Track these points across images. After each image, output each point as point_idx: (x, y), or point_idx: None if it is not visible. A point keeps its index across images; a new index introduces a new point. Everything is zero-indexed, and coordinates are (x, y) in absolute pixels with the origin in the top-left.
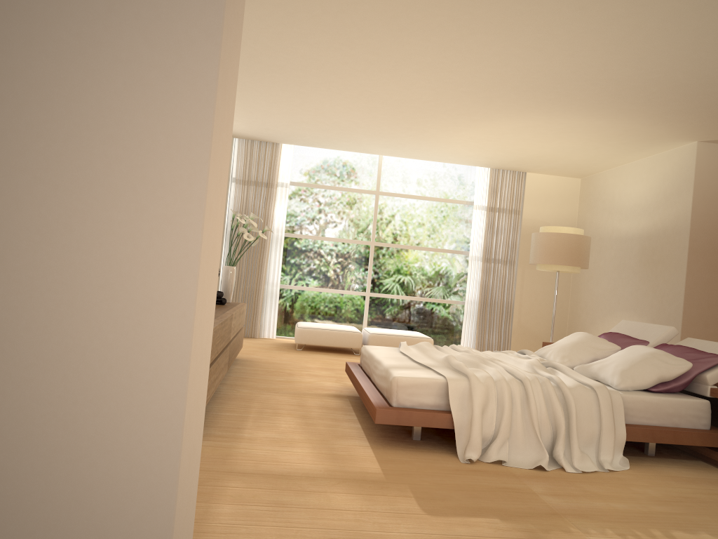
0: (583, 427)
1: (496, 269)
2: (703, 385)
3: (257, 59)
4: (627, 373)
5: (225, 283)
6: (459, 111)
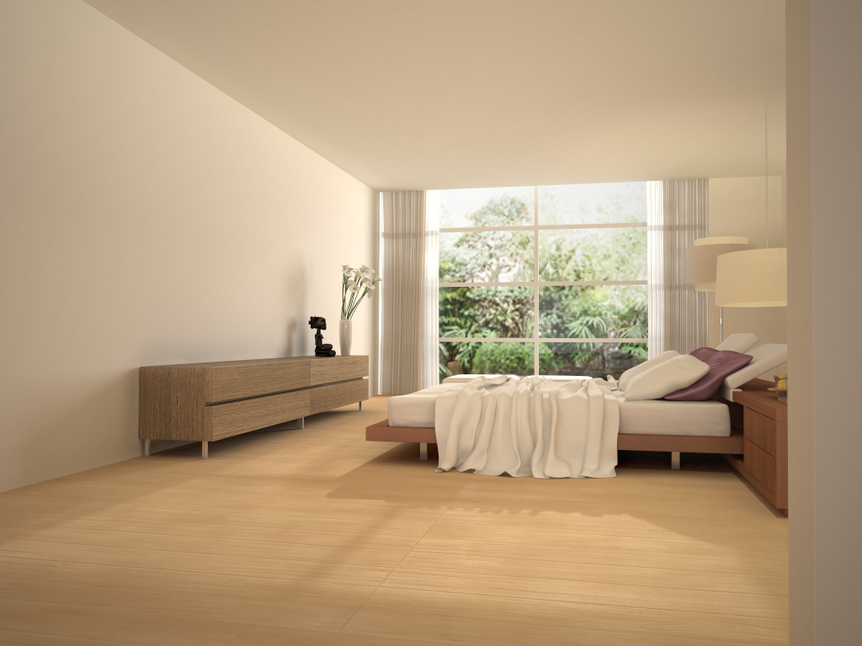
0: (569, 436)
1: (683, 296)
2: (729, 390)
3: (321, 118)
4: (639, 382)
5: (341, 337)
6: (551, 129)
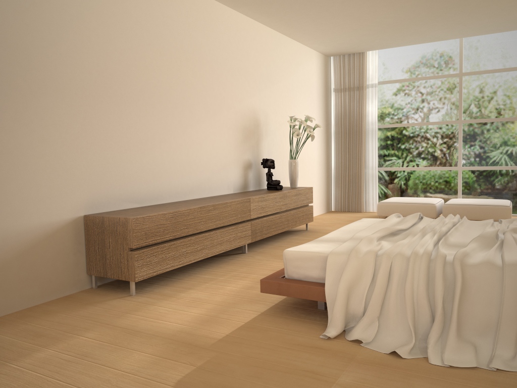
0: (476, 312)
1: None
2: None
3: None
4: None
5: (290, 173)
6: None
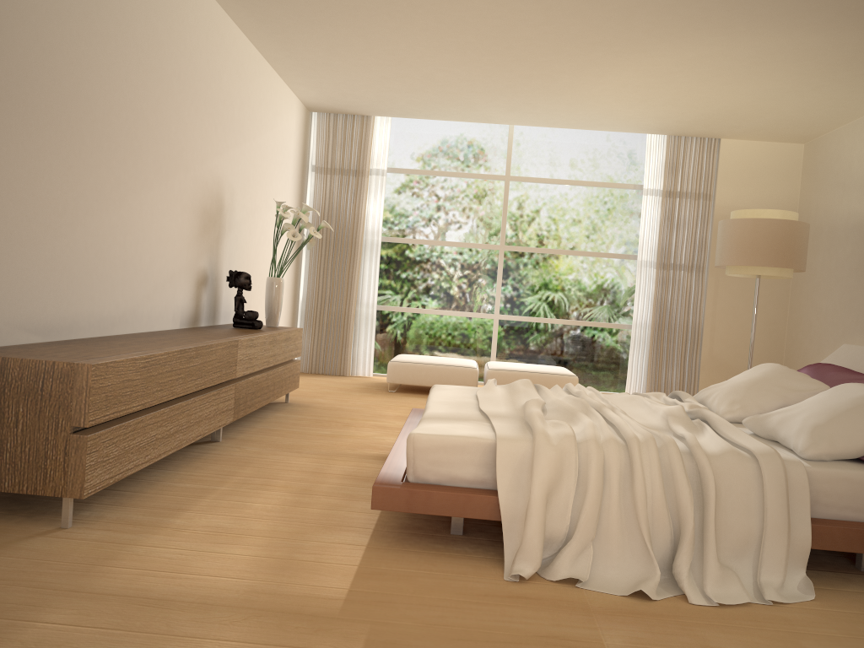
0: (731, 523)
1: (677, 278)
2: None
3: None
4: (822, 430)
5: (268, 301)
6: (591, 39)
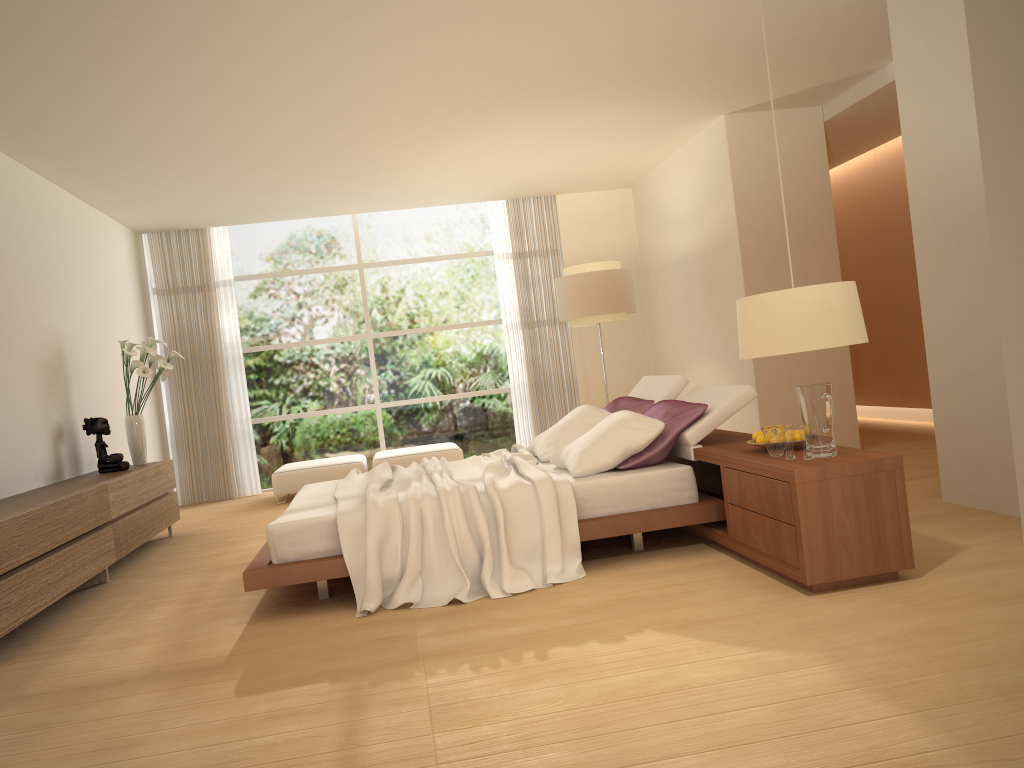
0: (521, 536)
1: (544, 334)
2: (687, 447)
3: (72, 135)
4: (586, 453)
5: (131, 440)
6: (392, 143)
